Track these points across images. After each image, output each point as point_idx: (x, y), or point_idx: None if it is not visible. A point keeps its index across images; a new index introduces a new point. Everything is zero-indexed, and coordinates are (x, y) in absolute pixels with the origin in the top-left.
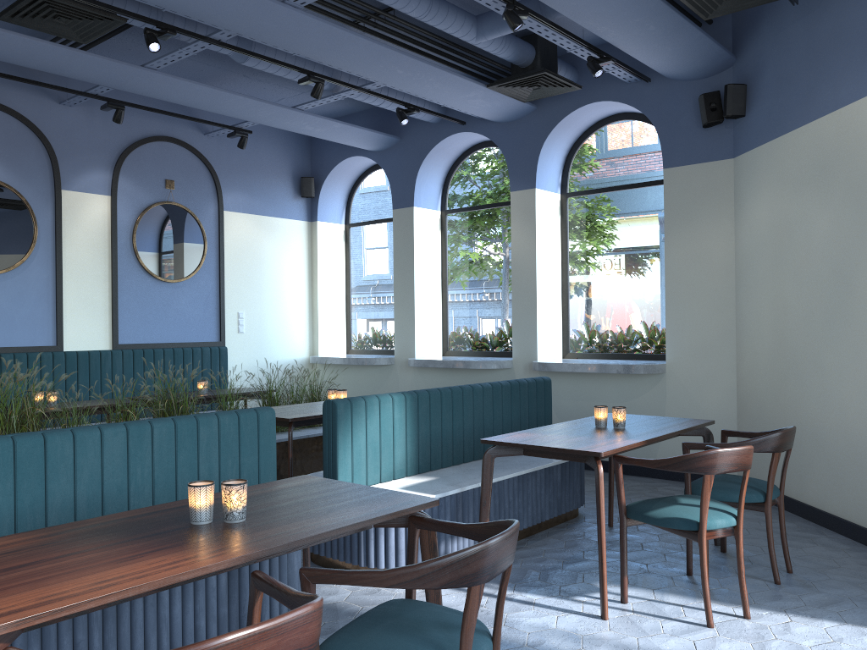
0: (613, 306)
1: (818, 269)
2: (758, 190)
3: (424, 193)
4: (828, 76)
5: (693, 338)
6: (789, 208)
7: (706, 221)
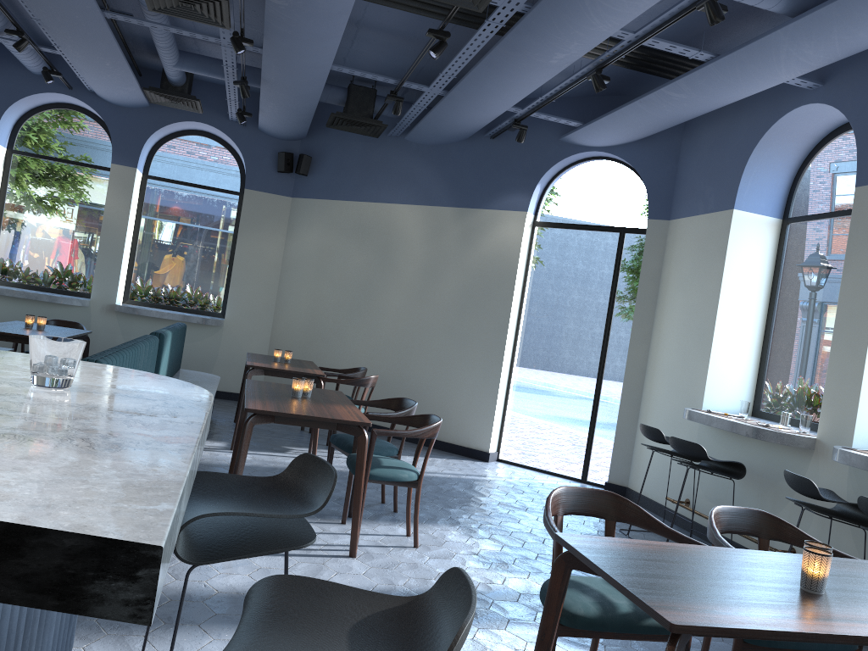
0: (174, 271)
1: (350, 283)
2: (310, 225)
3: (2, 130)
4: (374, 182)
5: (247, 305)
6: (334, 243)
7: (268, 232)
